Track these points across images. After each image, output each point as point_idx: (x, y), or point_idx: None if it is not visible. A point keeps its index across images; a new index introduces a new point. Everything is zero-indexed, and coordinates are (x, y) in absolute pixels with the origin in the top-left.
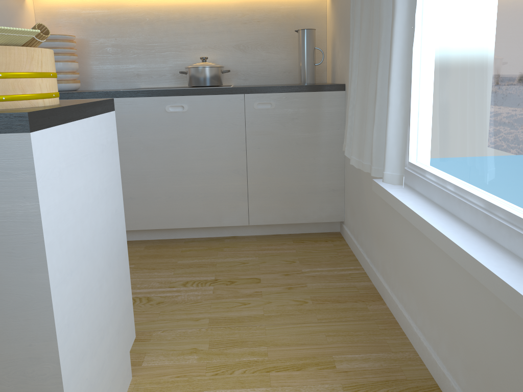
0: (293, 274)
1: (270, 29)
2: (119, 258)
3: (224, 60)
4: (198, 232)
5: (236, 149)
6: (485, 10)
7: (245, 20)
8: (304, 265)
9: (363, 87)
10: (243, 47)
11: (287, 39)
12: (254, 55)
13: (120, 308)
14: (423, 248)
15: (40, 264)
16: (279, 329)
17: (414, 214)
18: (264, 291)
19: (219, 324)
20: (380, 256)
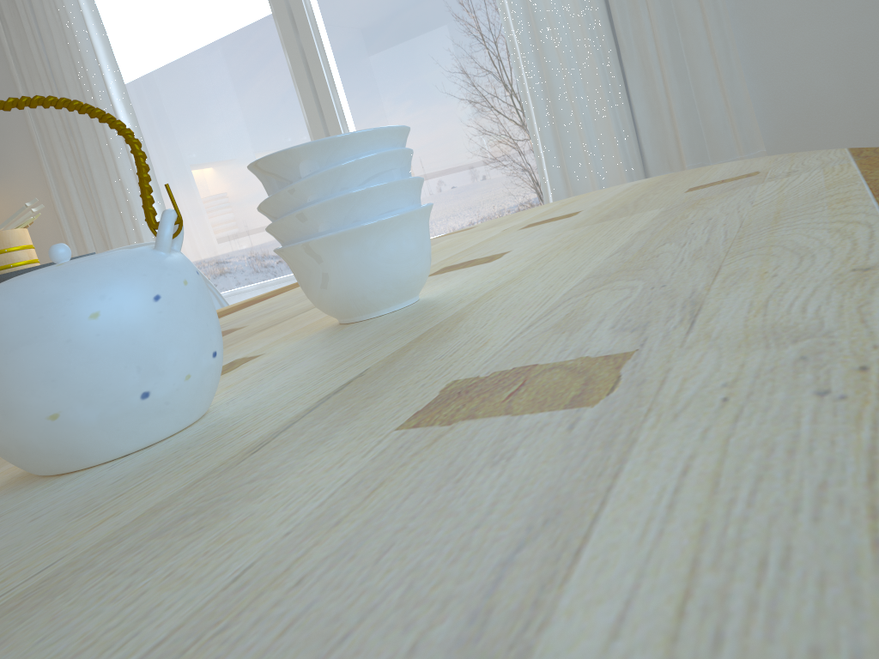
0: None
1: None
2: None
3: None
4: None
5: None
6: (211, 183)
7: None
8: None
9: None
10: None
11: None
12: None
13: None
14: None
15: None
16: None
17: None
18: None
19: None
20: None
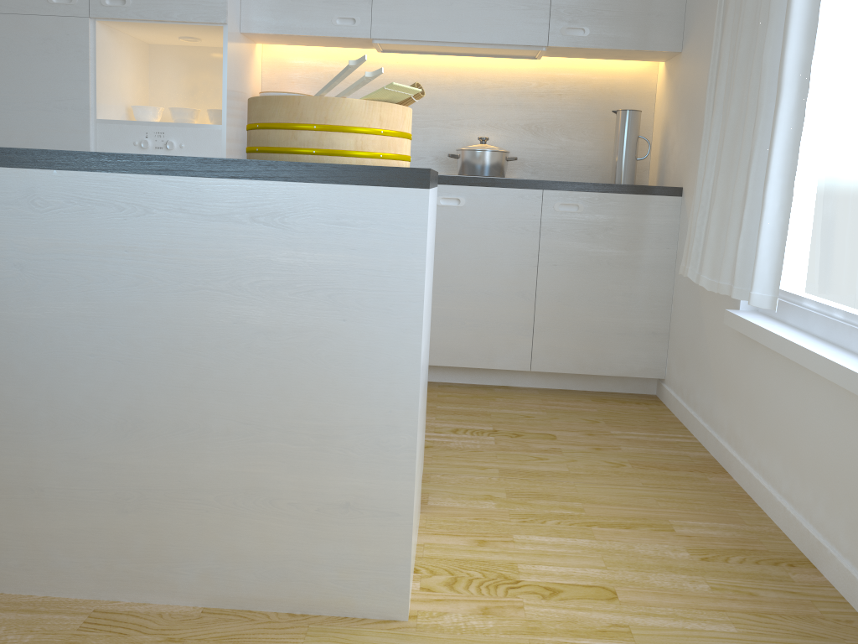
0: (599, 435)
1: (575, 106)
2: (427, 360)
3: (507, 144)
4: (457, 375)
5: (524, 264)
6: None
7: (542, 92)
8: (612, 427)
9: (726, 187)
10: (535, 128)
11: (598, 122)
12: (549, 140)
13: (424, 419)
14: (797, 391)
15: (415, 324)
16: (593, 488)
17: (791, 344)
18: (564, 449)
19: (513, 475)
20: (727, 416)
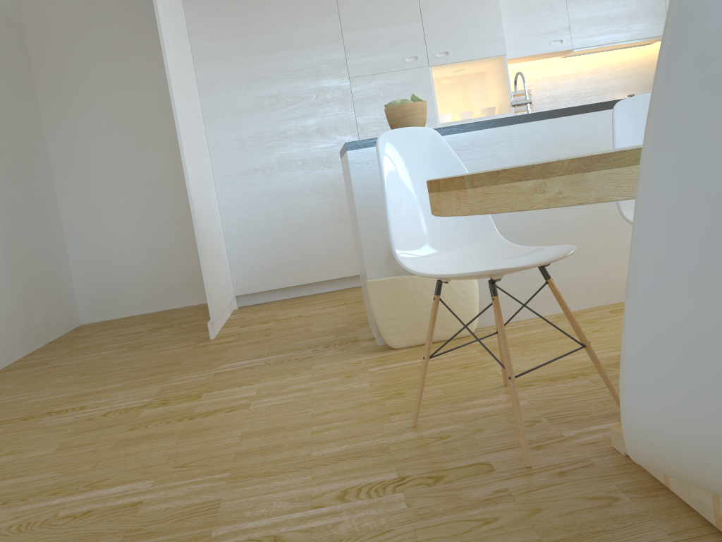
0: None
1: None
2: None
3: None
4: None
5: None
6: None
7: (649, 64)
8: None
9: None
10: (649, 85)
11: None
12: None
13: None
14: None
15: None
16: None
17: None
18: None
19: None
20: None
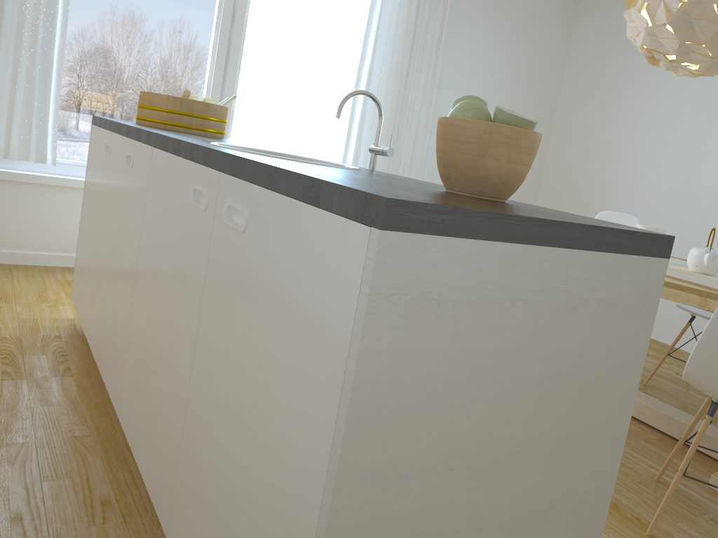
0: None
1: None
2: None
3: None
4: None
5: None
6: (99, 75)
7: None
8: None
9: (0, 96)
10: None
11: None
12: None
13: None
14: (61, 201)
15: None
16: (22, 287)
17: (71, 180)
18: None
19: (10, 300)
20: None
